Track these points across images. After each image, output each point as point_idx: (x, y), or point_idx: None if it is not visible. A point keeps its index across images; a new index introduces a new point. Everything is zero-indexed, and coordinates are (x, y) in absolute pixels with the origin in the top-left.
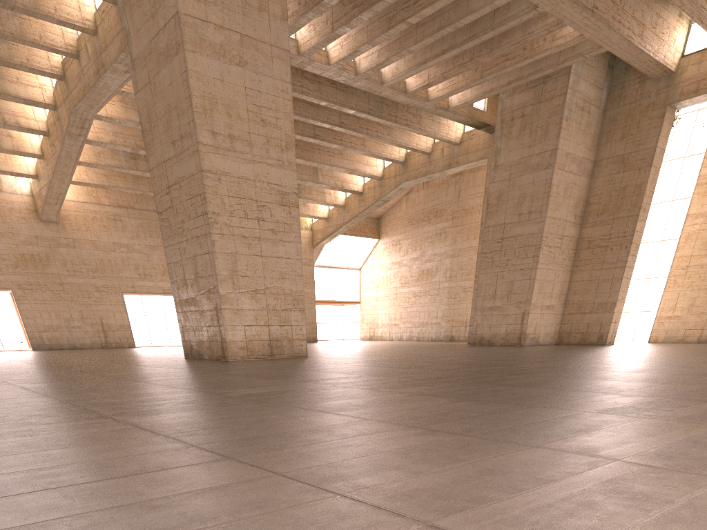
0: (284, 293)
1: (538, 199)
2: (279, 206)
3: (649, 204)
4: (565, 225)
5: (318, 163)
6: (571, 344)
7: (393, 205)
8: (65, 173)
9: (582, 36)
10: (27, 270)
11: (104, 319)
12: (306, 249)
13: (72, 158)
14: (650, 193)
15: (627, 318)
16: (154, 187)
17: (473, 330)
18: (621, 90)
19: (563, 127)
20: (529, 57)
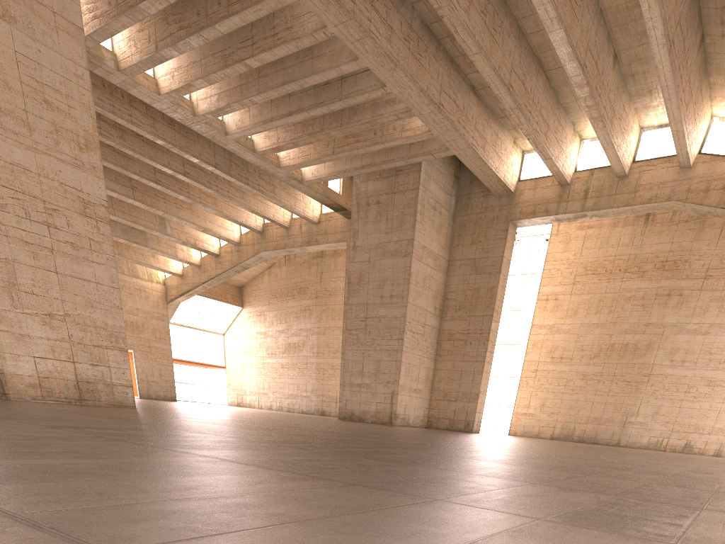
0: (96, 326)
1: (398, 285)
2: (80, 216)
3: (501, 308)
4: (426, 314)
5: (164, 213)
6: (440, 428)
7: (256, 276)
8: None
9: (430, 132)
10: None
11: None
12: (159, 303)
13: None
14: (501, 297)
15: (488, 411)
16: None
17: (342, 404)
18: (467, 200)
19: (417, 220)
20: (380, 142)
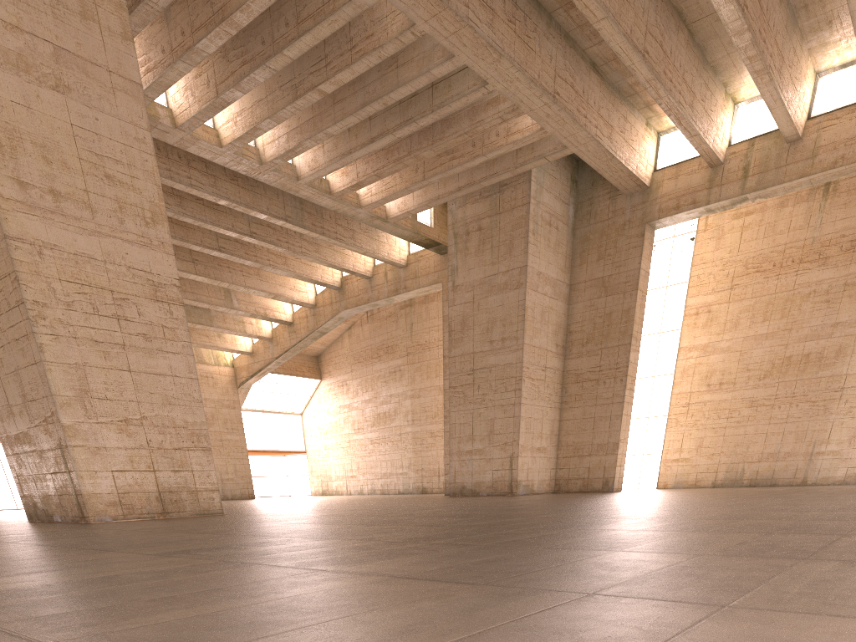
0: (175, 425)
1: (511, 324)
2: (151, 302)
3: (640, 332)
4: (546, 355)
5: (229, 284)
6: (571, 491)
7: (334, 341)
8: None
9: (543, 130)
10: None
11: None
12: (229, 389)
13: None
14: (639, 320)
15: (629, 462)
16: None
17: (451, 478)
18: (589, 206)
19: (530, 241)
20: (481, 155)
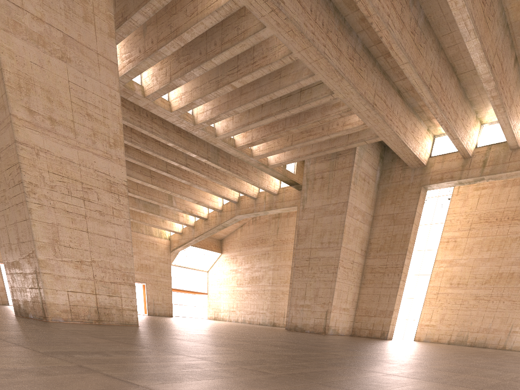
0: (113, 268)
1: (335, 234)
2: (107, 192)
3: (412, 248)
4: (354, 254)
5: (171, 192)
6: (361, 336)
7: (232, 232)
8: None
9: (365, 124)
10: None
11: None
12: (165, 252)
13: None
14: (412, 241)
15: (398, 323)
16: None
17: (289, 319)
18: (389, 172)
19: (351, 188)
20: (326, 135)
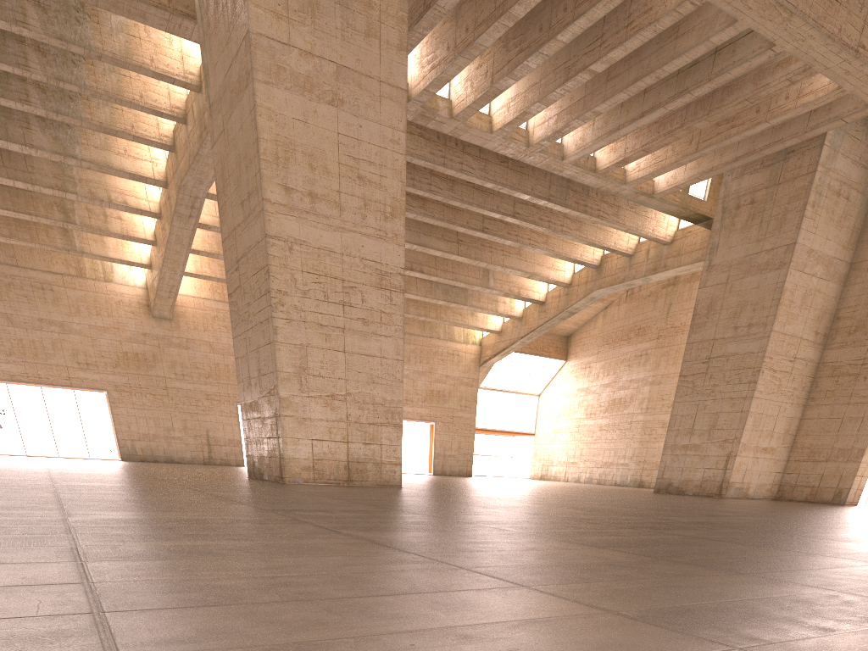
0: (374, 402)
1: (762, 308)
2: (375, 289)
3: None
4: (799, 344)
5: (487, 264)
6: (795, 500)
7: (588, 321)
8: (176, 262)
9: (840, 89)
10: (128, 370)
11: (211, 431)
12: (471, 367)
13: (184, 244)
14: None
15: None
16: (225, 263)
17: (659, 473)
18: None
19: (806, 215)
20: (763, 121)
